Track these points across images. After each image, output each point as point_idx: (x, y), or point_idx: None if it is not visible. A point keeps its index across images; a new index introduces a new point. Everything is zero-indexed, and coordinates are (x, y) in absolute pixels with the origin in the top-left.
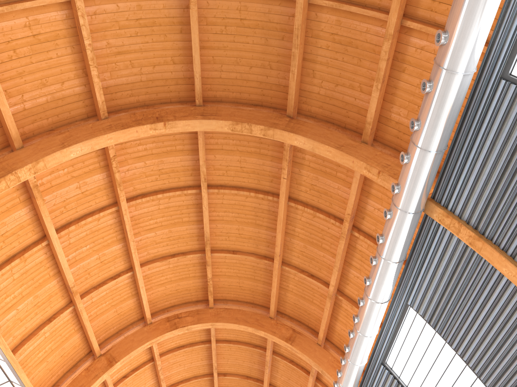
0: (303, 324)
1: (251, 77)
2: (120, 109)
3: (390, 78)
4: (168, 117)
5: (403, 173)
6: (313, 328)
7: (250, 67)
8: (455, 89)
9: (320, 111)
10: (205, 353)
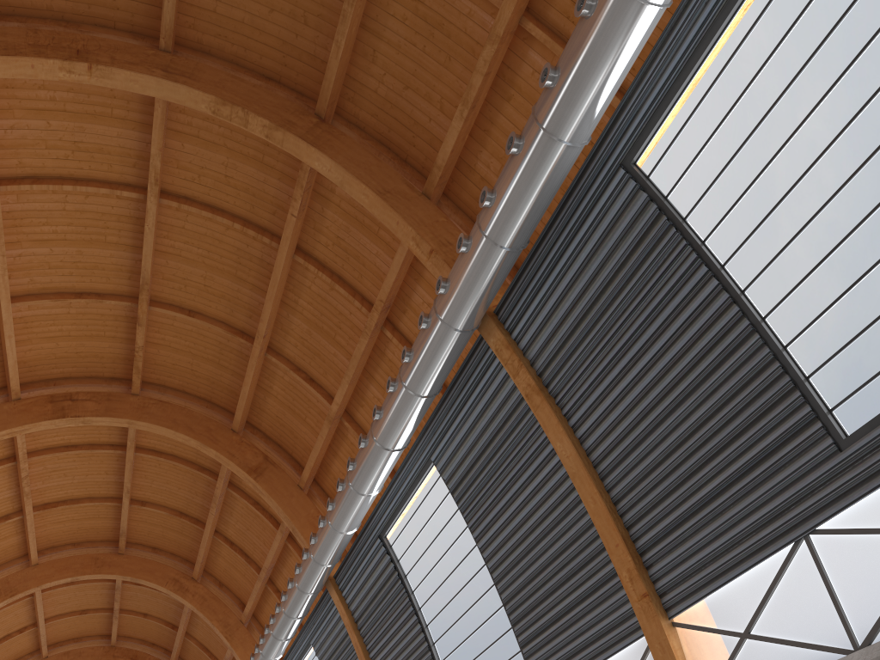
0: (285, 451)
1: (270, 28)
2: (11, 13)
3: (487, 105)
4: (100, 57)
5: (457, 266)
6: (298, 461)
7: (271, 10)
8: (551, 163)
9: (373, 121)
10: (114, 464)
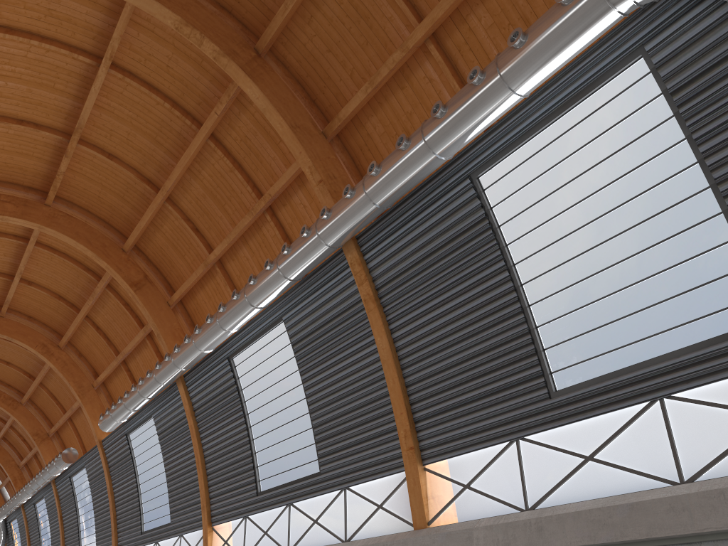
0: (161, 273)
1: None
2: None
3: (385, 86)
4: None
5: (340, 205)
6: (170, 283)
7: None
8: (424, 165)
9: (296, 65)
10: (13, 250)
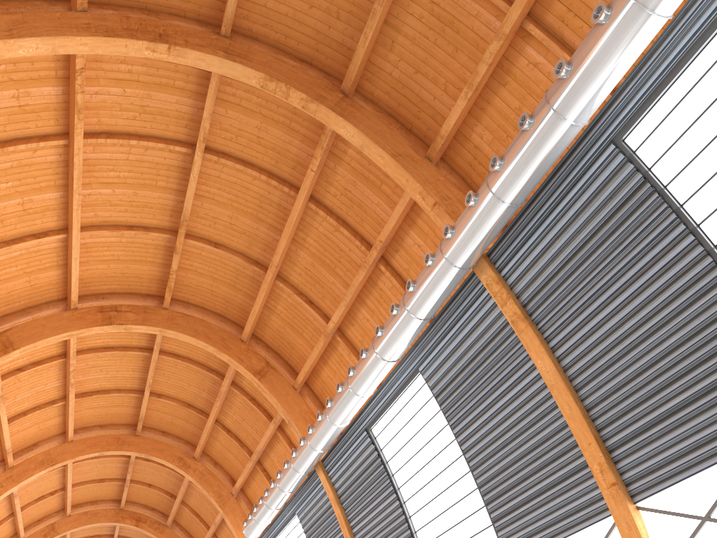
0: (282, 358)
1: (308, 20)
2: (107, 2)
3: (485, 88)
4: (176, 40)
5: (464, 216)
6: (292, 367)
7: (311, 6)
8: (557, 138)
9: (385, 98)
10: (140, 363)
